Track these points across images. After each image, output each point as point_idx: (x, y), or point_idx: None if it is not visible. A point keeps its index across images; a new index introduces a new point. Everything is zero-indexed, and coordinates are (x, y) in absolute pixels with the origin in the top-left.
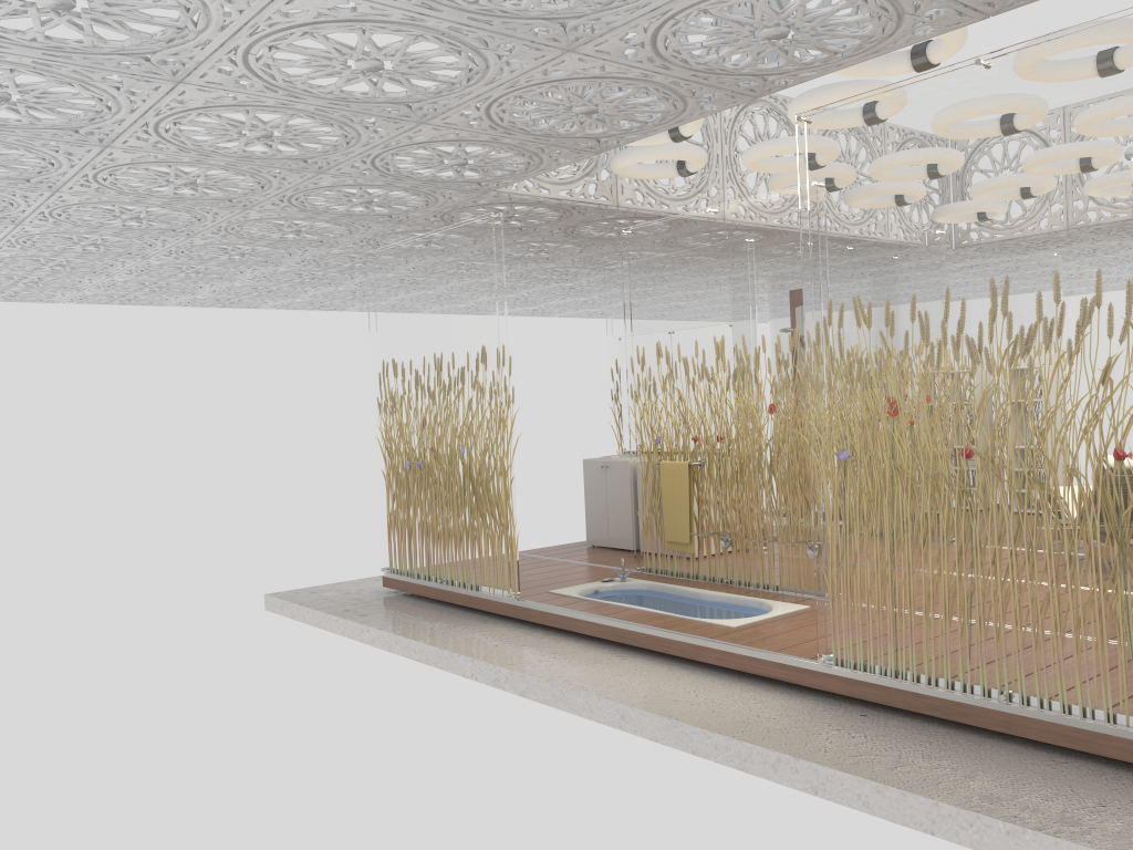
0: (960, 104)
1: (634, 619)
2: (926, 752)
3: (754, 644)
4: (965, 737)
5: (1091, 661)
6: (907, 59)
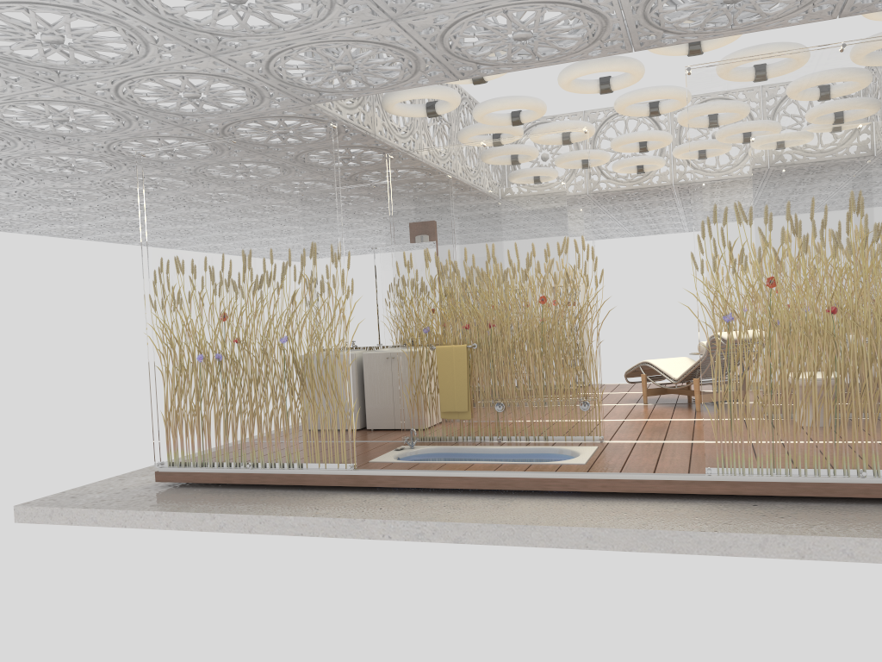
0: (830, 72)
1: (495, 469)
2: (839, 517)
3: (629, 471)
4: (837, 506)
5: None
6: (686, 45)
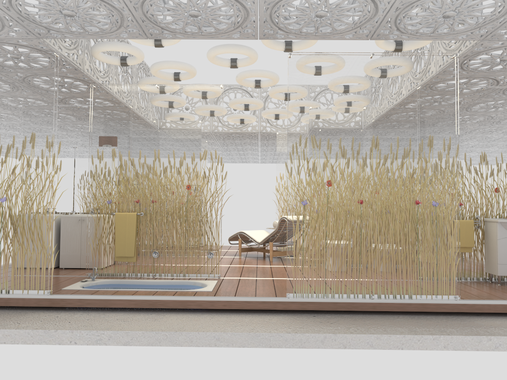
0: (365, 68)
1: (153, 294)
2: (362, 322)
3: (240, 295)
4: (358, 316)
5: (407, 277)
6: (284, 45)
